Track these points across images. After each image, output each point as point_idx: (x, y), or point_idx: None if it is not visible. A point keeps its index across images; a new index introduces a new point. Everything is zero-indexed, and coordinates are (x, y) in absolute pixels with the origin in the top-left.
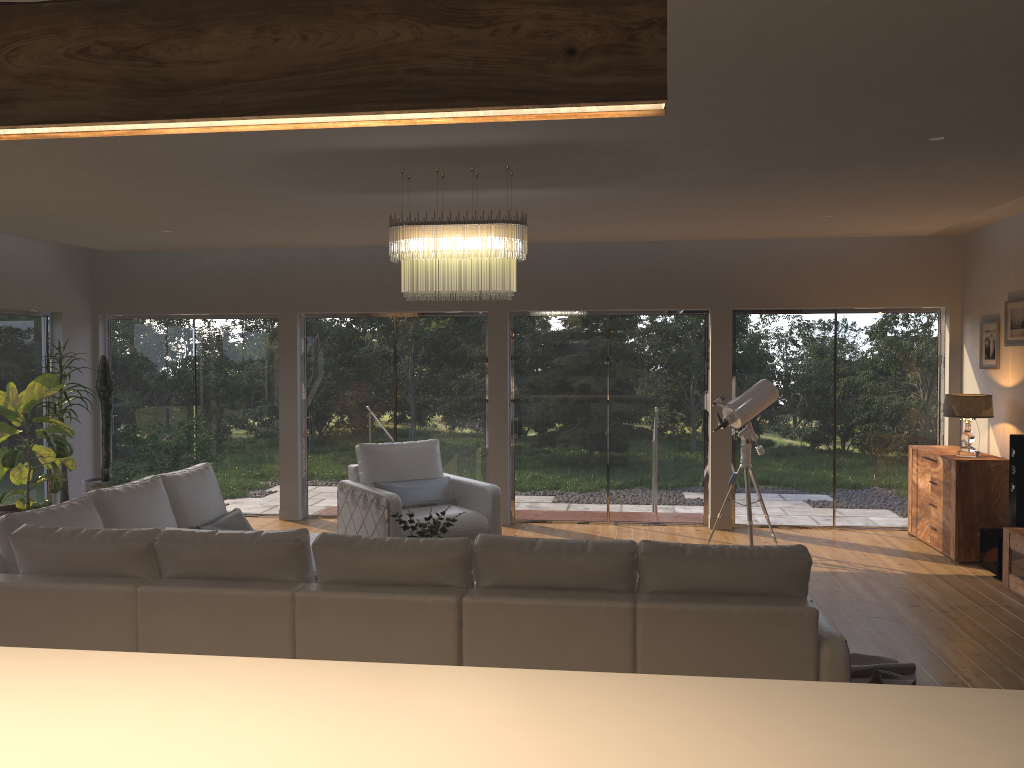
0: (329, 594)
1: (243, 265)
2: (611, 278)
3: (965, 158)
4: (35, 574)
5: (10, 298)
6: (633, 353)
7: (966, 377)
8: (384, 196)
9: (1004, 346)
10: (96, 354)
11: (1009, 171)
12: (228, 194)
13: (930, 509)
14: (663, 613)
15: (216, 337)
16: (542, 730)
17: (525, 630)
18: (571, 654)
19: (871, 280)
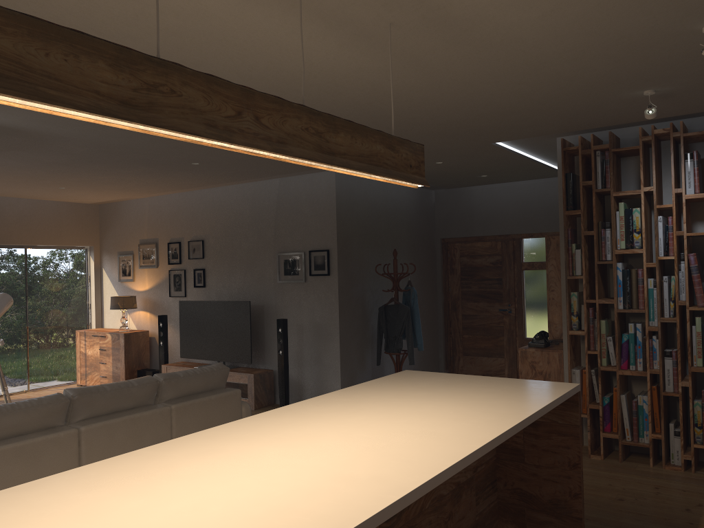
0: None
1: None
2: None
3: (187, 172)
4: None
5: None
6: None
7: (106, 287)
8: None
9: (138, 268)
10: None
11: (191, 180)
12: None
13: (100, 366)
14: (184, 407)
15: None
16: (362, 404)
17: (119, 437)
18: (143, 444)
19: (50, 228)
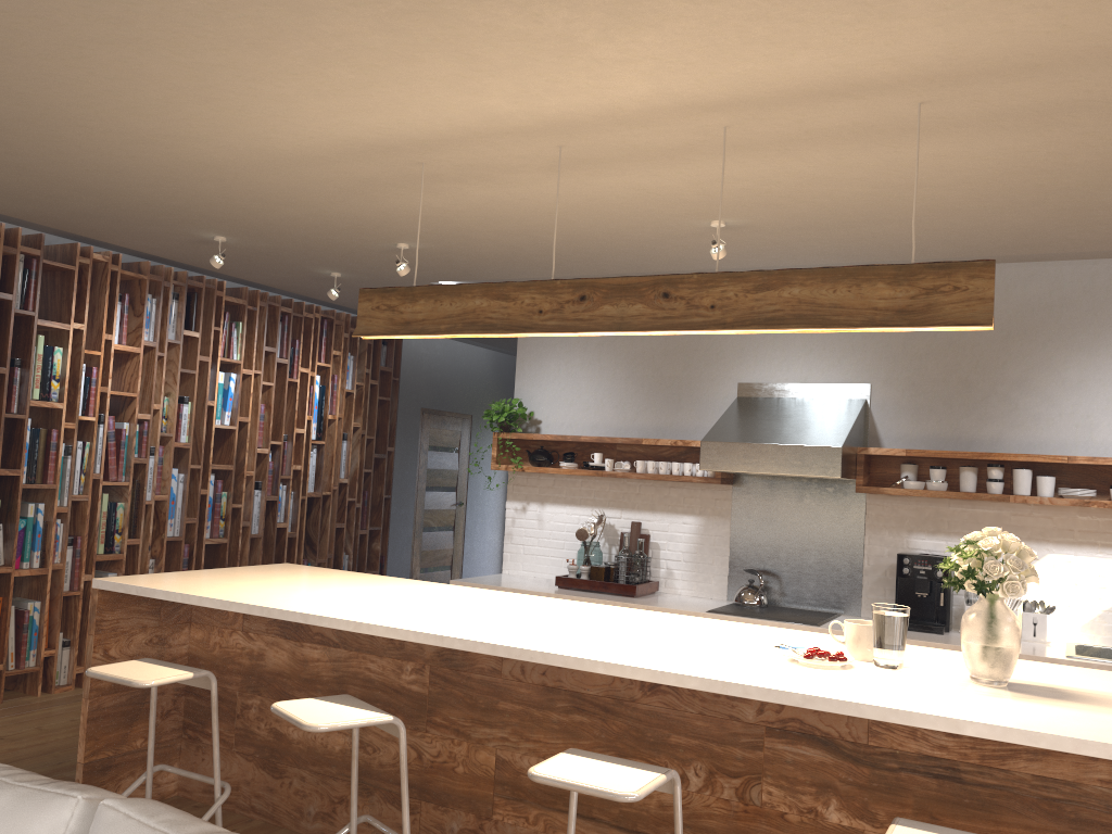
0: None
1: None
2: None
3: None
4: None
5: None
6: None
7: None
8: None
9: None
10: None
11: None
12: None
13: None
14: None
15: None
16: (337, 599)
17: None
18: None
19: None
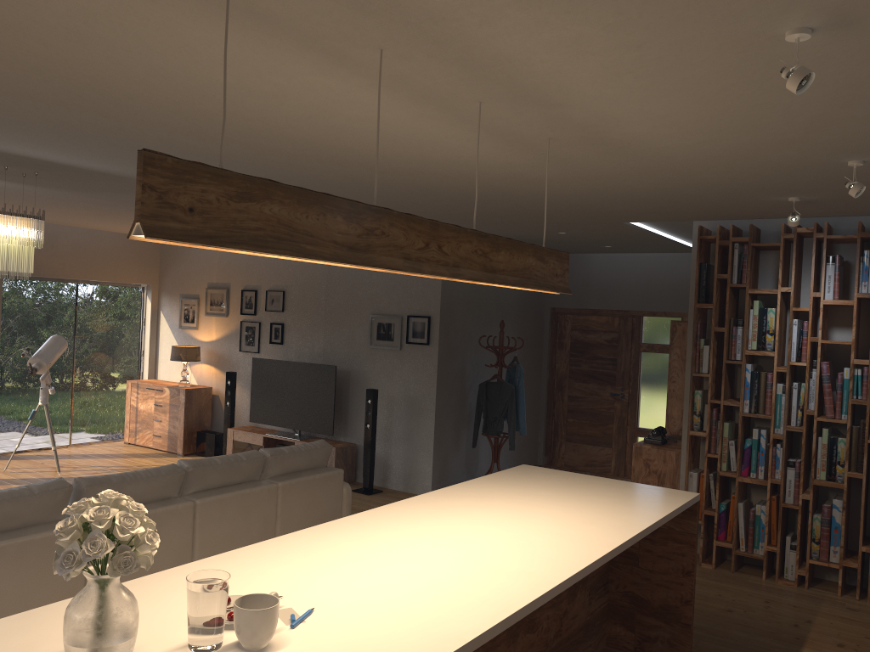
0: None
1: None
2: None
3: None
4: None
5: None
6: None
7: (163, 333)
8: None
9: (203, 315)
10: None
11: None
12: None
13: (154, 423)
14: (290, 485)
15: None
16: (490, 500)
17: (230, 512)
18: (251, 520)
19: (106, 261)
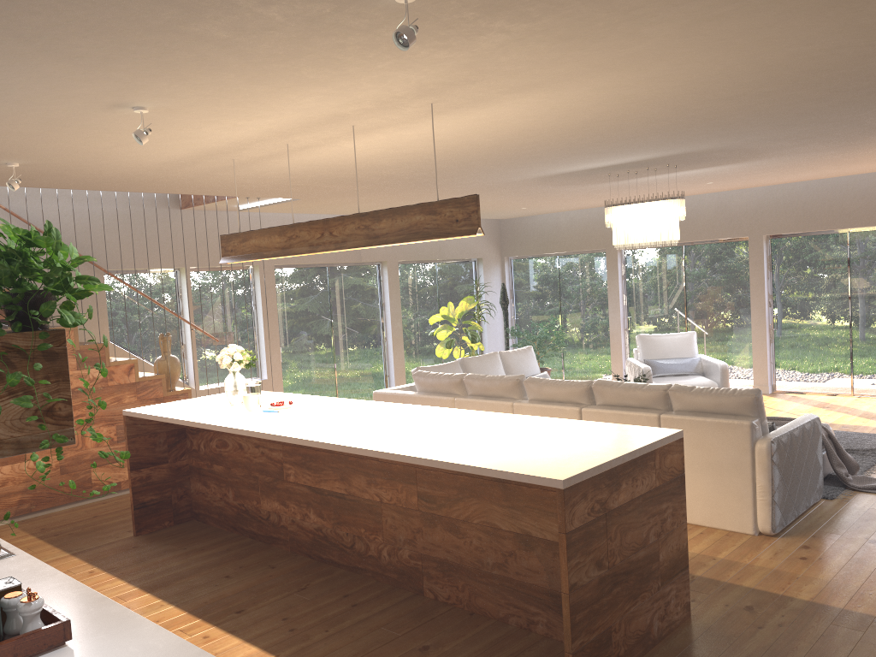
0: (526, 404)
1: (583, 219)
2: (846, 203)
3: None
4: (422, 392)
5: (452, 253)
6: (870, 261)
7: None
8: (620, 182)
9: None
10: (504, 281)
11: None
12: (533, 193)
13: None
14: (672, 420)
15: (570, 266)
16: (491, 424)
17: None
18: None
19: None
